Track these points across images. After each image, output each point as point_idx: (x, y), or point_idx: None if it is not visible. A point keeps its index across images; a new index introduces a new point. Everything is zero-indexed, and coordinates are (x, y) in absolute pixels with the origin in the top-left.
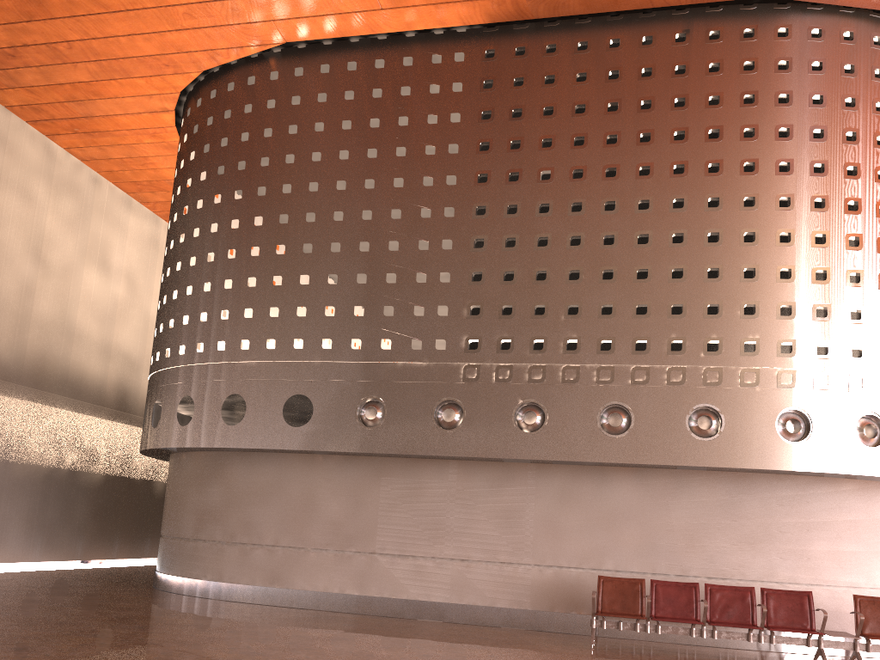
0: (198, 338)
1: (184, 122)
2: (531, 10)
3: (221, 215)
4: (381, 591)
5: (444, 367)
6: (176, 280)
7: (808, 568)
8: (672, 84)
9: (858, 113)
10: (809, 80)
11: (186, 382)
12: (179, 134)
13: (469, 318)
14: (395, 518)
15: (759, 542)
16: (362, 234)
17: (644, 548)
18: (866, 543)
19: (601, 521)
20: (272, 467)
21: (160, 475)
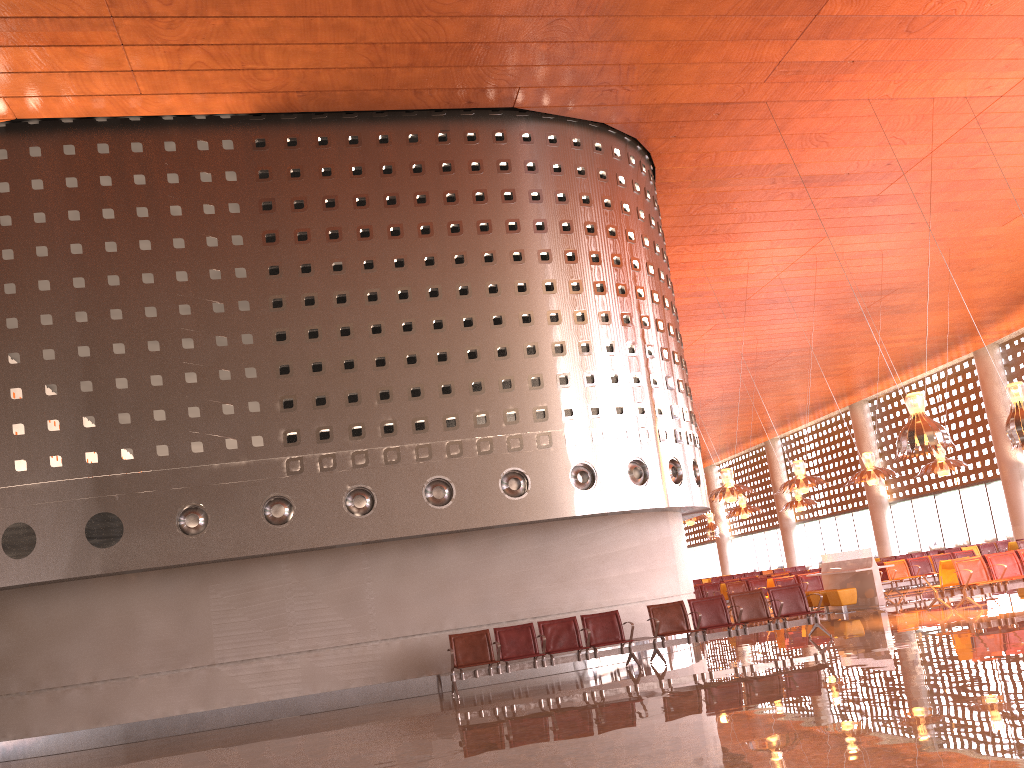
0: None
1: None
2: (301, 105)
3: None
4: (229, 701)
5: (266, 463)
6: None
7: (607, 593)
8: (442, 181)
9: (592, 209)
10: (553, 180)
11: None
12: None
13: (284, 412)
14: (232, 624)
15: (568, 579)
16: (148, 332)
17: (478, 603)
18: (645, 564)
19: (436, 586)
20: (75, 597)
21: None
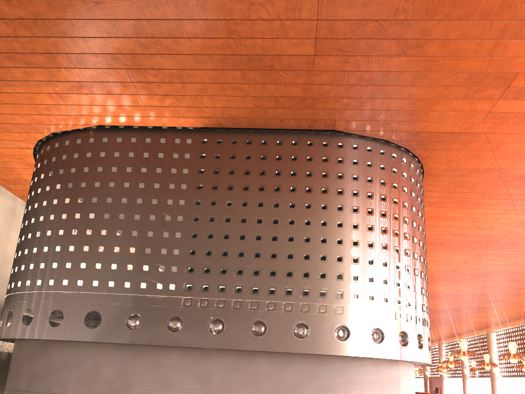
0: (38, 277)
1: (38, 156)
2: (224, 124)
3: (56, 210)
4: None
5: (173, 298)
6: (27, 243)
7: None
8: (290, 164)
9: (373, 185)
10: (351, 168)
11: (29, 301)
12: (34, 158)
13: (188, 273)
14: (143, 379)
15: (327, 391)
16: (134, 226)
17: None
18: (377, 390)
19: (251, 380)
20: (76, 350)
21: (4, 348)
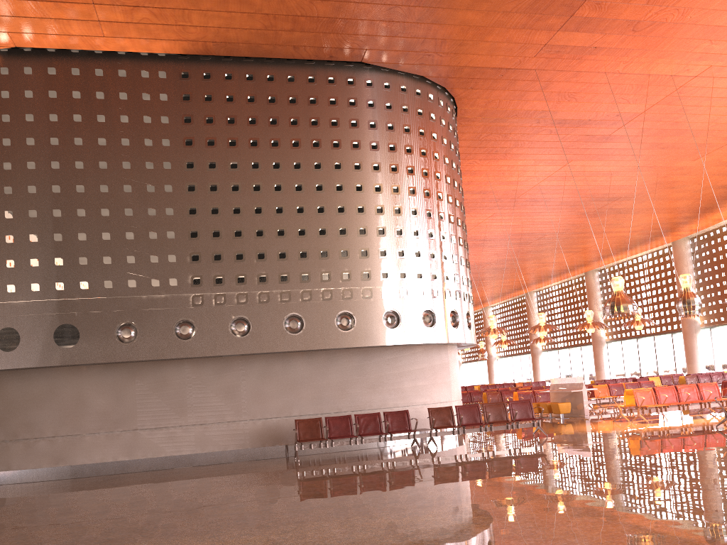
0: None
1: None
2: (215, 50)
3: None
4: (145, 454)
5: (178, 297)
6: None
7: (402, 397)
8: (309, 110)
9: (411, 136)
10: (385, 114)
11: None
12: None
13: (192, 263)
14: (150, 403)
15: (377, 387)
16: (102, 203)
17: (315, 399)
18: (429, 379)
19: (288, 386)
20: (44, 379)
21: None
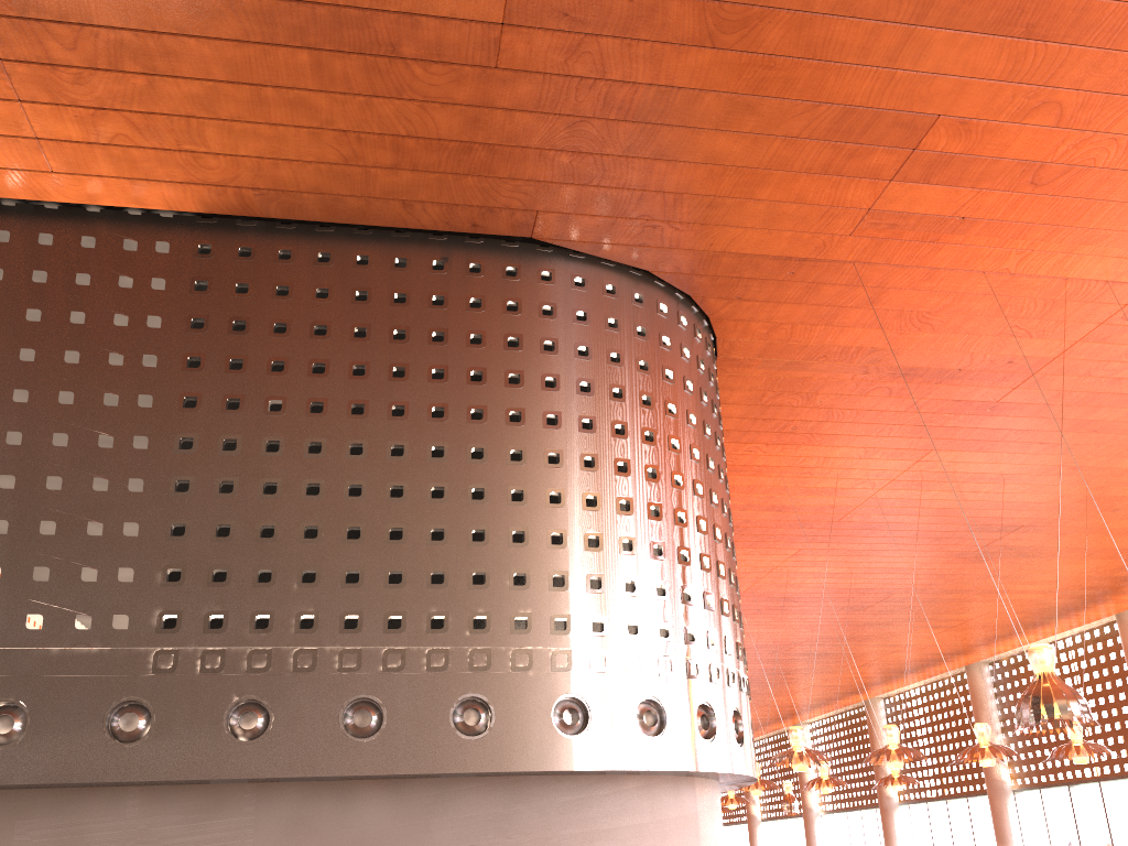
0: None
1: None
2: (260, 207)
3: None
4: None
5: (125, 653)
6: None
7: None
8: (430, 315)
9: (623, 370)
10: (574, 329)
11: None
12: None
13: (165, 585)
14: None
15: None
16: (5, 464)
17: None
18: None
19: None
20: None
21: None
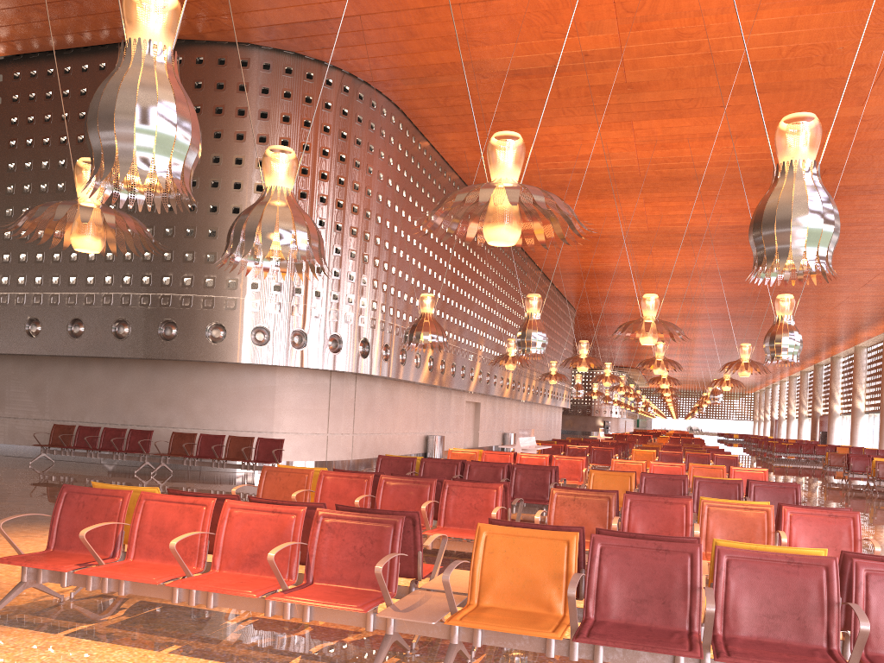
0: None
1: None
2: (26, 48)
3: None
4: None
5: None
6: None
7: (191, 419)
8: None
9: (224, 118)
10: (192, 95)
11: None
12: None
13: (3, 263)
14: None
15: (164, 403)
16: None
17: (106, 408)
18: (231, 403)
19: (85, 392)
20: None
21: None
